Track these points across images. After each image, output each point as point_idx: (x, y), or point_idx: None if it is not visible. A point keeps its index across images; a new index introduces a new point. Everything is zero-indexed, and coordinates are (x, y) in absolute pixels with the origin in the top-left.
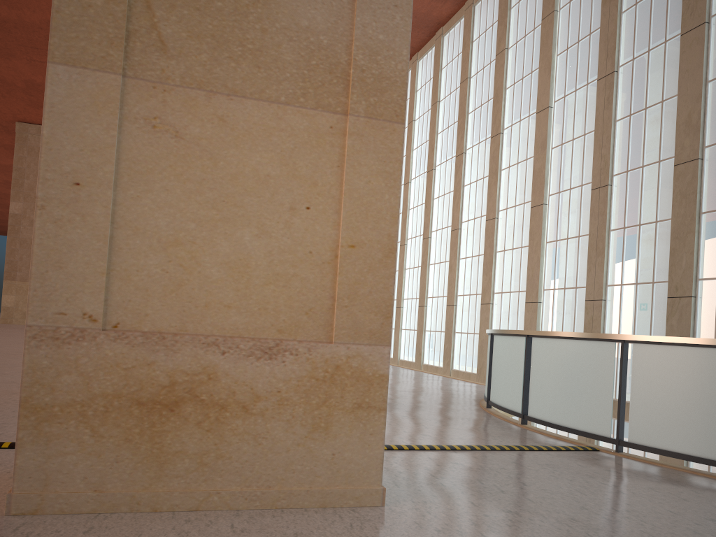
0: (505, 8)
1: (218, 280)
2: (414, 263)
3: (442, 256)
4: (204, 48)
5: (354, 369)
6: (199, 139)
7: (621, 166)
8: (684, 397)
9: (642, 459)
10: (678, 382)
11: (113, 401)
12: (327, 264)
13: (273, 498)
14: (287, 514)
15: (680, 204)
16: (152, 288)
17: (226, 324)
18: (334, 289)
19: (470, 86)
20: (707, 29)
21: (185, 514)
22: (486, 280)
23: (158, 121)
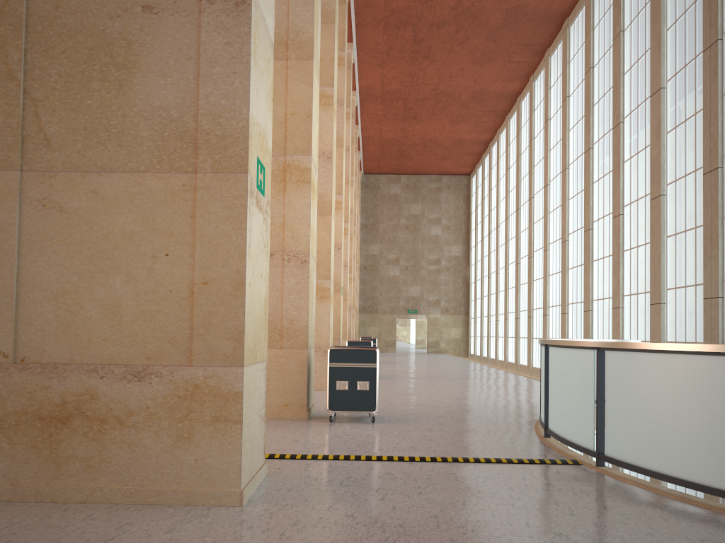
0: None
1: (97, 320)
2: (556, 268)
3: (578, 260)
4: (79, 139)
5: (212, 388)
6: (78, 210)
7: None
8: (643, 407)
9: (613, 473)
10: (639, 391)
11: (22, 416)
12: (185, 300)
13: (145, 496)
14: (149, 508)
15: None
16: (47, 329)
17: (105, 354)
18: (192, 320)
19: (594, 76)
20: None
21: (72, 505)
22: (615, 282)
23: (47, 200)
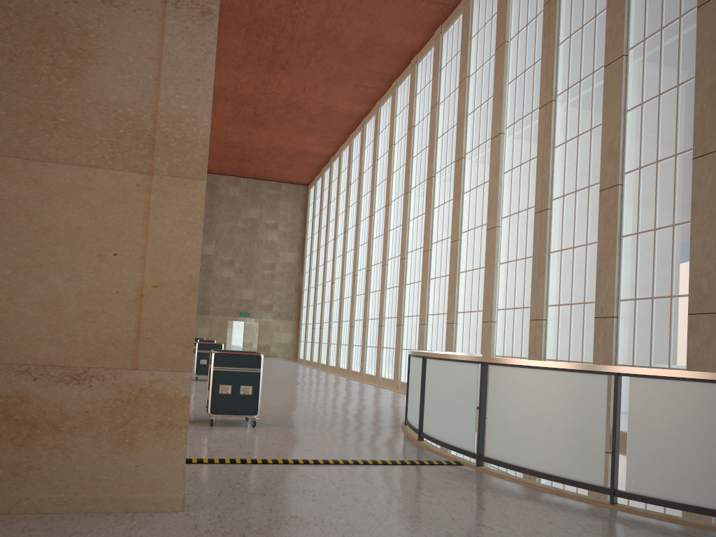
0: (467, 37)
1: (32, 317)
2: (394, 283)
3: (416, 277)
4: (21, 123)
5: (157, 392)
6: (16, 199)
7: (559, 190)
8: (524, 415)
9: (493, 472)
10: (520, 401)
11: None
12: (133, 302)
13: (79, 504)
14: (86, 517)
15: (604, 228)
16: None
17: (39, 354)
18: (140, 323)
19: (439, 112)
20: (626, 61)
21: None
22: (451, 300)
23: None
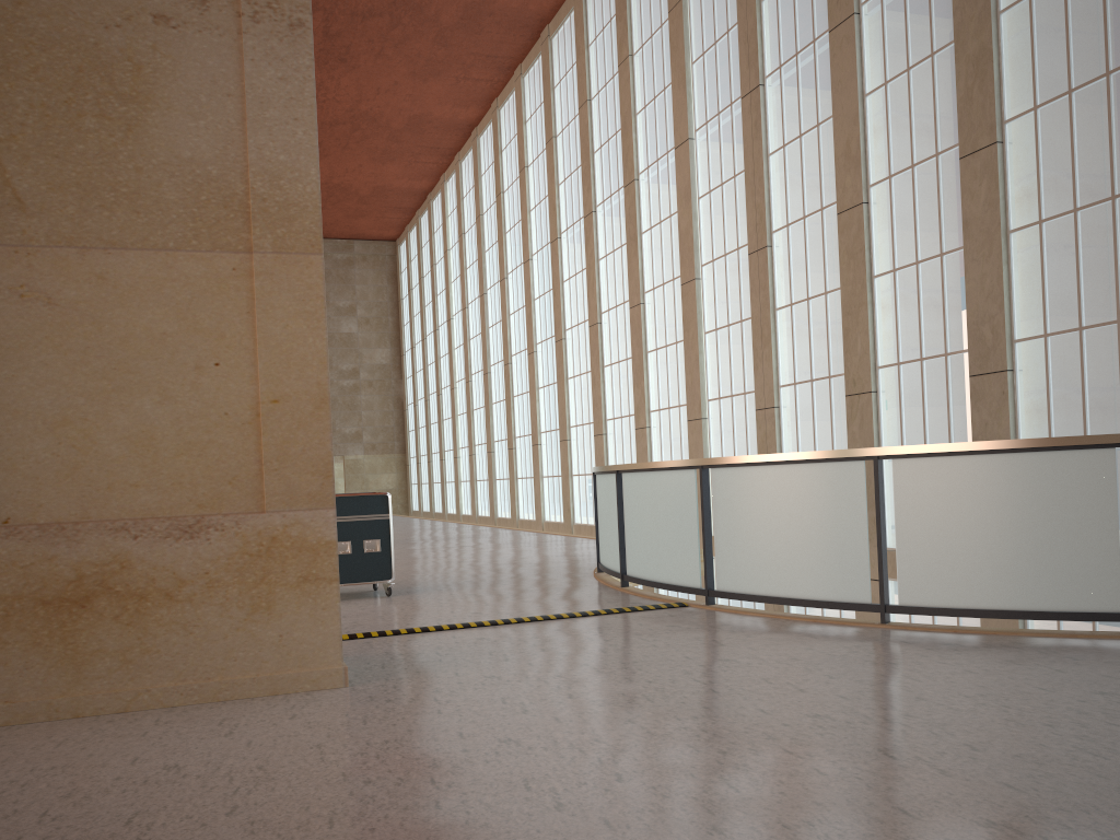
0: None
1: (120, 458)
2: (549, 378)
3: (582, 365)
4: (70, 199)
5: (295, 539)
6: (77, 303)
7: (780, 218)
8: (763, 528)
9: (730, 609)
10: (756, 511)
11: (14, 603)
12: (248, 425)
13: (214, 691)
14: (227, 704)
15: (848, 267)
16: (43, 475)
17: (136, 505)
18: (260, 451)
19: (592, 112)
20: (858, 23)
21: (111, 716)
22: (638, 394)
23: (26, 289)
